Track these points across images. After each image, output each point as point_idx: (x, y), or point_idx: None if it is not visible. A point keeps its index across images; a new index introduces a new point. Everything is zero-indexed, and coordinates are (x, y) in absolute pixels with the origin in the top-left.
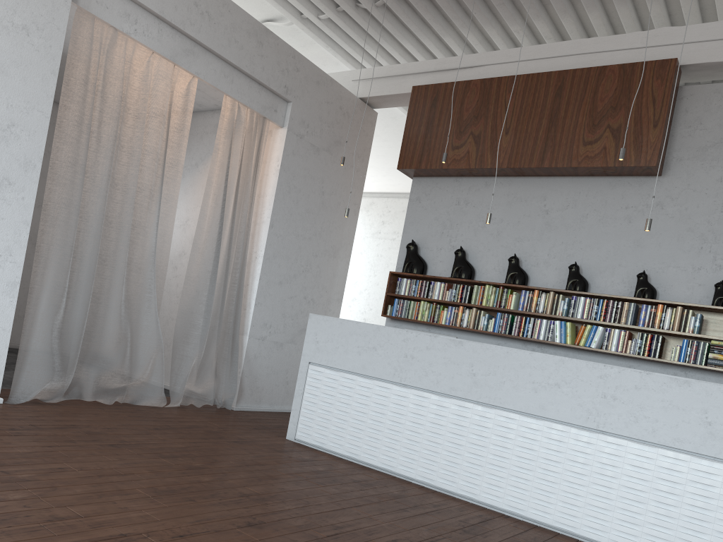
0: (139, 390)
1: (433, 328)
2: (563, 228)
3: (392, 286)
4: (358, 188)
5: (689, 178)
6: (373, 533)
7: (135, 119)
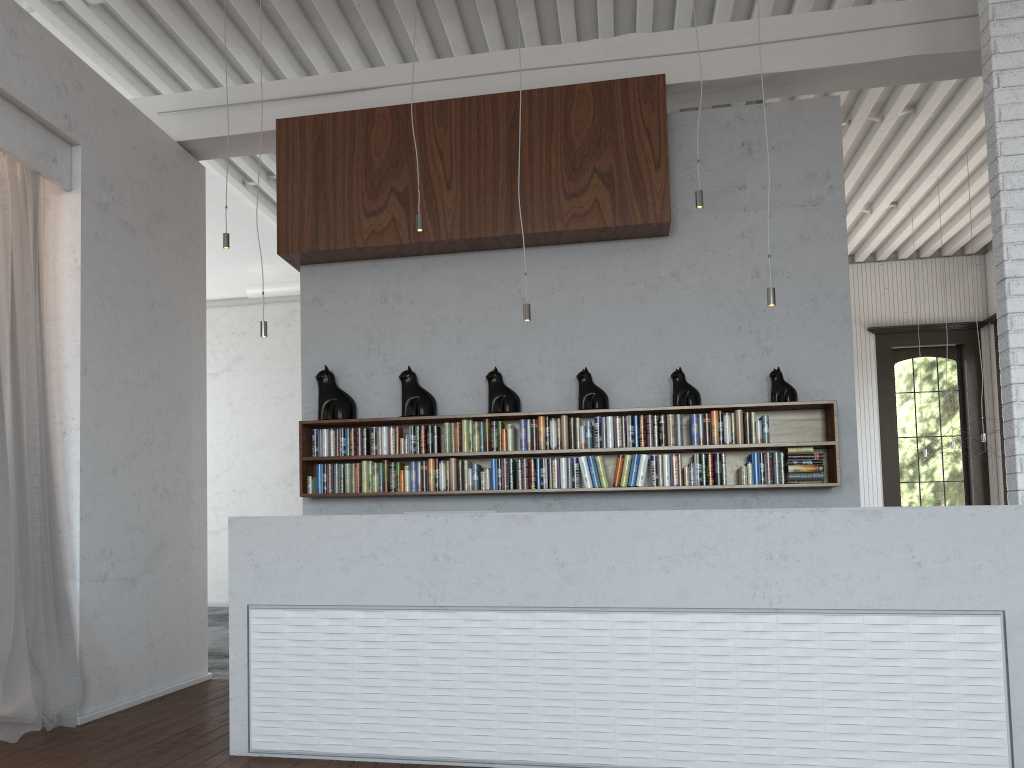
0: None
1: (386, 501)
2: (553, 321)
3: (307, 444)
4: (199, 293)
5: (704, 236)
6: None
7: None
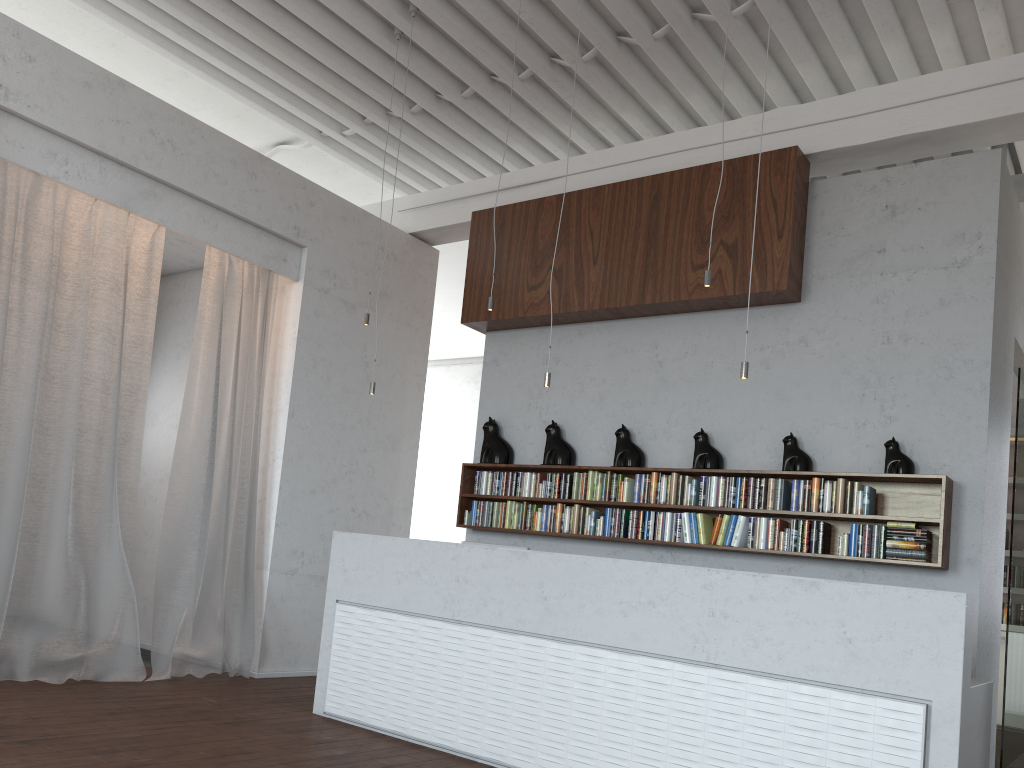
0: (105, 660)
1: (528, 537)
2: (684, 383)
3: (469, 483)
4: (420, 353)
5: (836, 301)
6: None
7: (76, 288)
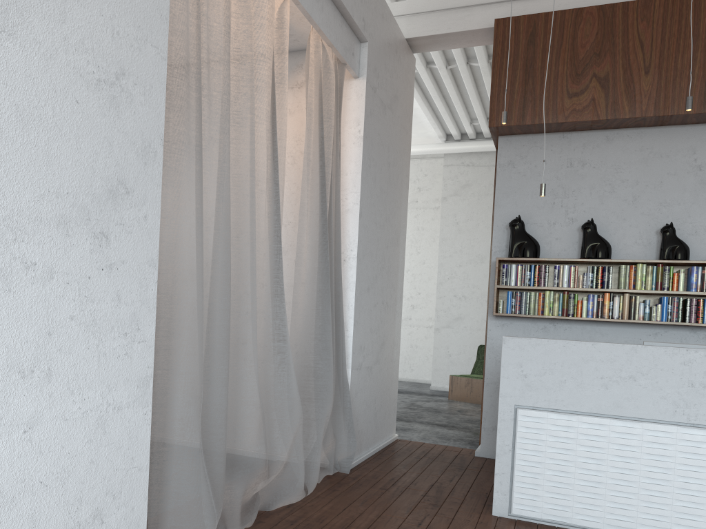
0: (270, 488)
1: (559, 322)
2: None
3: (498, 275)
4: (407, 155)
5: None
6: None
7: (238, 65)
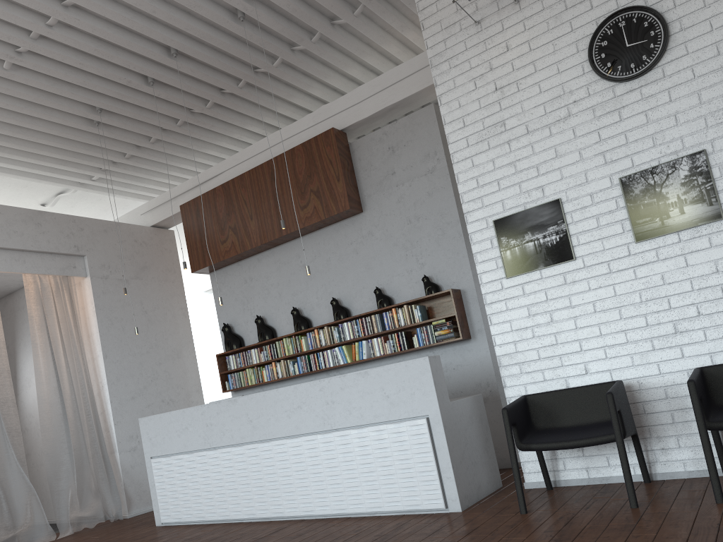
0: (29, 534)
1: (264, 386)
2: (319, 274)
3: (224, 365)
4: (179, 295)
5: (380, 207)
6: None
7: None
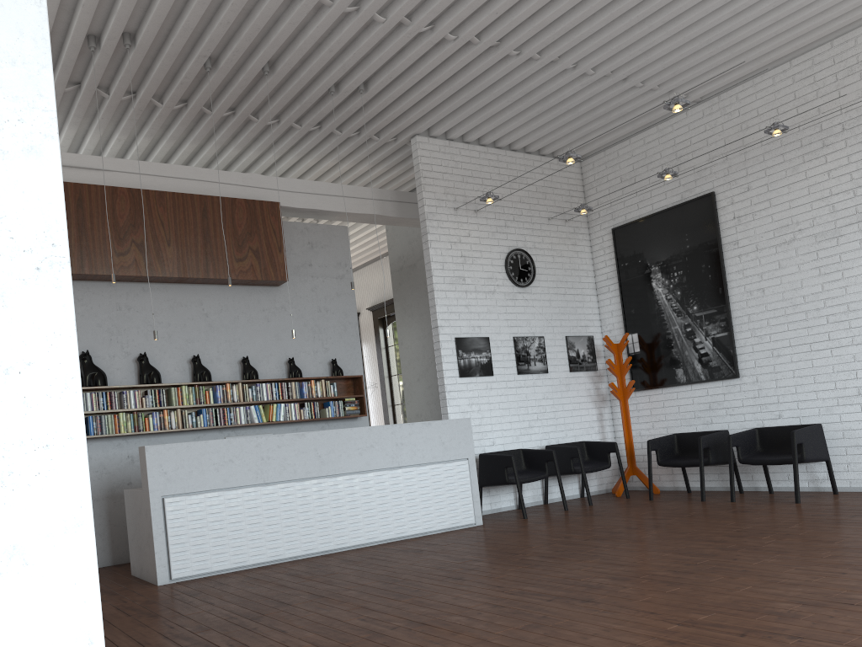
0: None
1: (130, 438)
2: (223, 328)
3: None
4: None
5: (295, 288)
6: (445, 562)
7: None
